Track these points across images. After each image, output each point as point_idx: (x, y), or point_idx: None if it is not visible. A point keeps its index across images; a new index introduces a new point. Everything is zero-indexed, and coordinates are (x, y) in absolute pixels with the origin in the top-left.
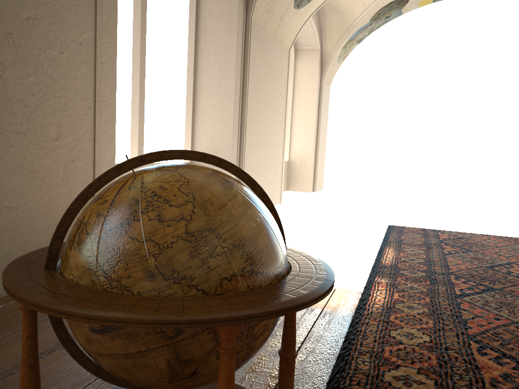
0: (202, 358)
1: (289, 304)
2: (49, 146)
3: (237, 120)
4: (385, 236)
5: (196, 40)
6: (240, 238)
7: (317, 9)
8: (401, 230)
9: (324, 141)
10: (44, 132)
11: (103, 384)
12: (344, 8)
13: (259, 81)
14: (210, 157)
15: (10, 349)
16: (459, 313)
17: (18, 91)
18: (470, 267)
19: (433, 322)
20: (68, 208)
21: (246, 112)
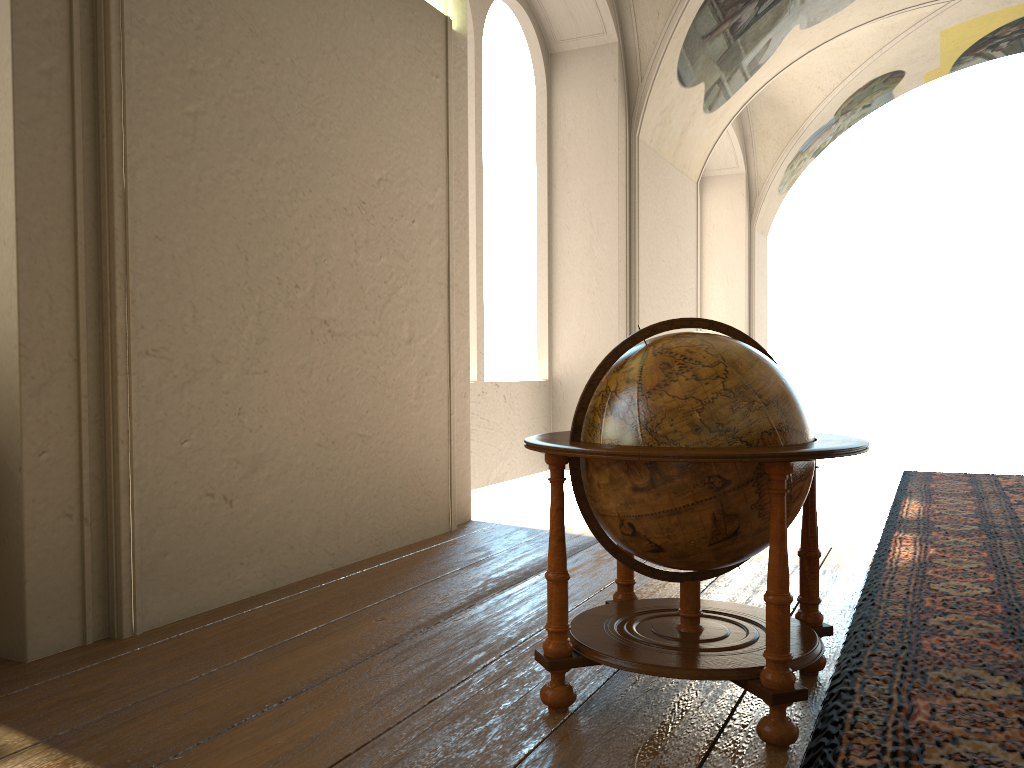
0: (745, 513)
1: (834, 448)
2: (402, 351)
3: (624, 306)
4: (901, 485)
5: (549, 180)
6: (773, 395)
7: (740, 108)
8: (928, 477)
9: (763, 337)
10: (397, 333)
11: None
12: (785, 99)
13: (654, 238)
14: (717, 325)
15: (418, 604)
16: None
17: (371, 278)
18: None
19: (995, 575)
20: (590, 380)
21: (637, 291)
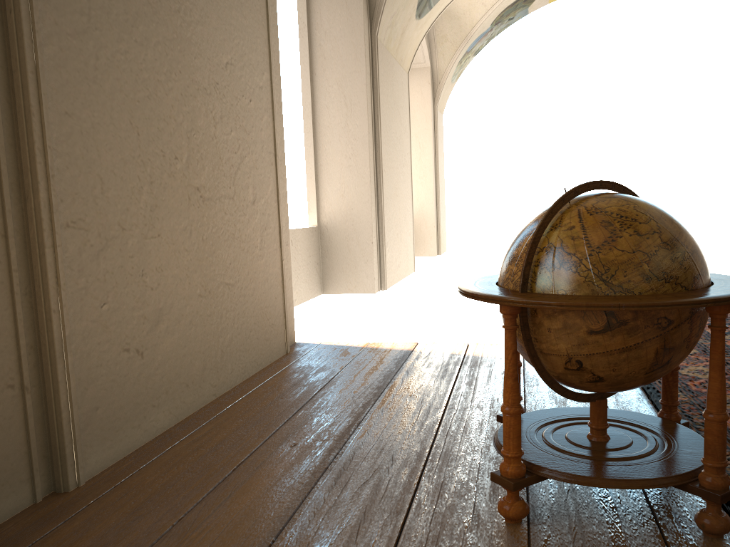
0: (679, 346)
1: None
2: (249, 211)
3: (372, 167)
4: None
5: (310, 69)
6: (693, 245)
7: (437, 17)
8: None
9: (443, 187)
10: (245, 196)
11: (446, 439)
12: (459, 12)
13: (388, 115)
14: (617, 186)
15: (314, 426)
16: None
17: (226, 150)
18: None
19: None
20: (533, 238)
21: (380, 156)
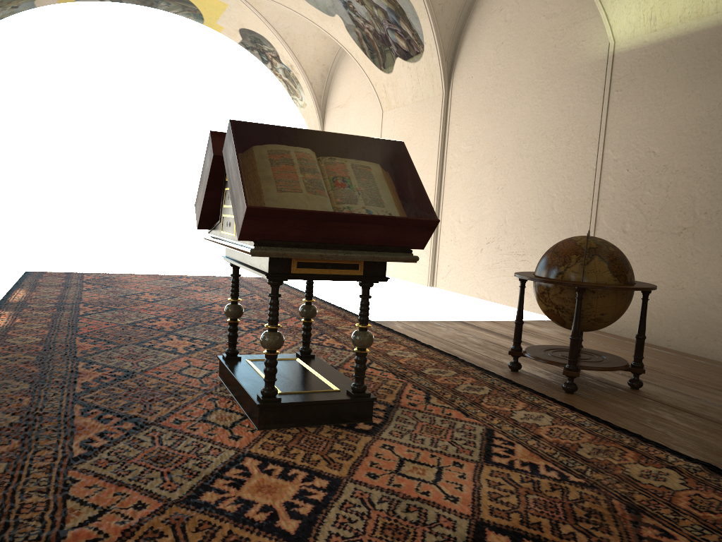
0: None
1: None
2: None
3: None
4: (19, 281)
5: None
6: None
7: None
8: (41, 275)
9: None
10: None
11: None
12: None
13: None
14: None
15: None
16: (76, 325)
17: None
18: (103, 298)
19: (49, 331)
20: None
21: None
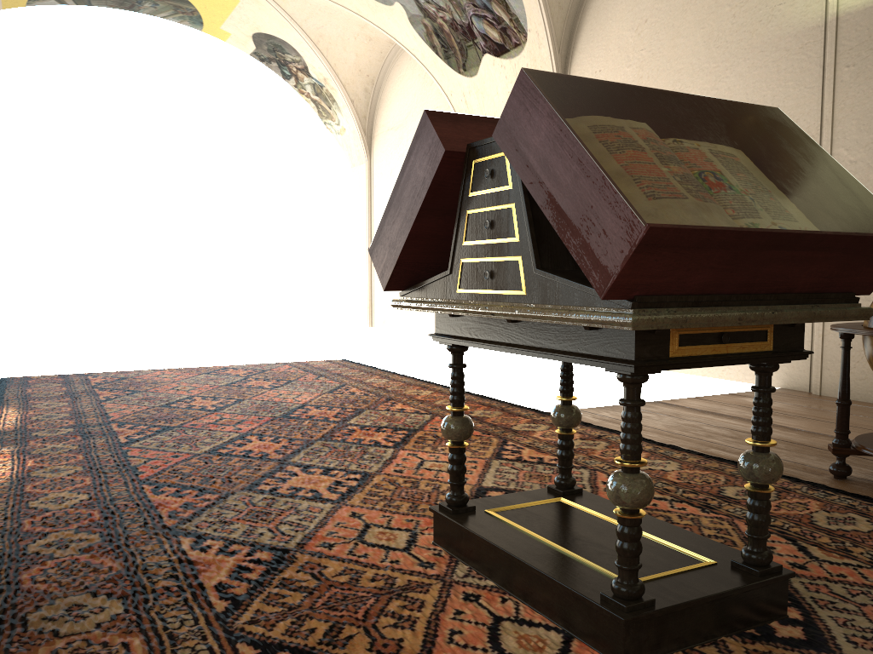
0: None
1: None
2: None
3: None
4: None
5: None
6: None
7: None
8: (26, 382)
9: None
10: None
11: None
12: None
13: None
14: None
15: None
16: (128, 461)
17: None
18: (138, 410)
19: (92, 478)
20: None
21: None
